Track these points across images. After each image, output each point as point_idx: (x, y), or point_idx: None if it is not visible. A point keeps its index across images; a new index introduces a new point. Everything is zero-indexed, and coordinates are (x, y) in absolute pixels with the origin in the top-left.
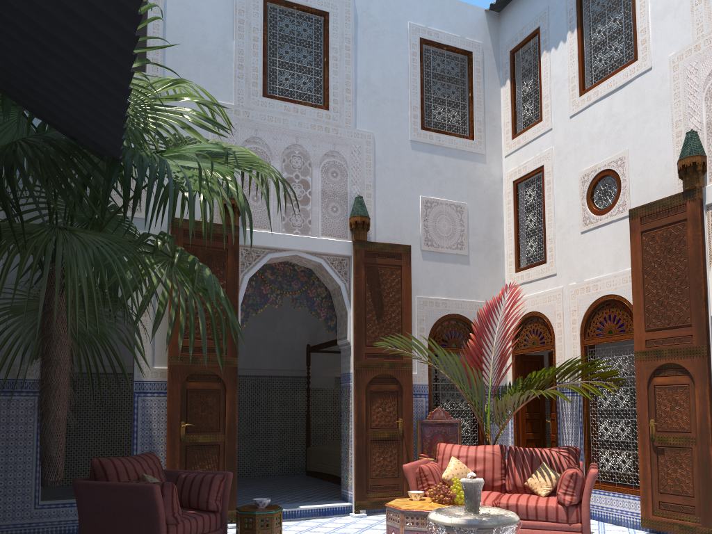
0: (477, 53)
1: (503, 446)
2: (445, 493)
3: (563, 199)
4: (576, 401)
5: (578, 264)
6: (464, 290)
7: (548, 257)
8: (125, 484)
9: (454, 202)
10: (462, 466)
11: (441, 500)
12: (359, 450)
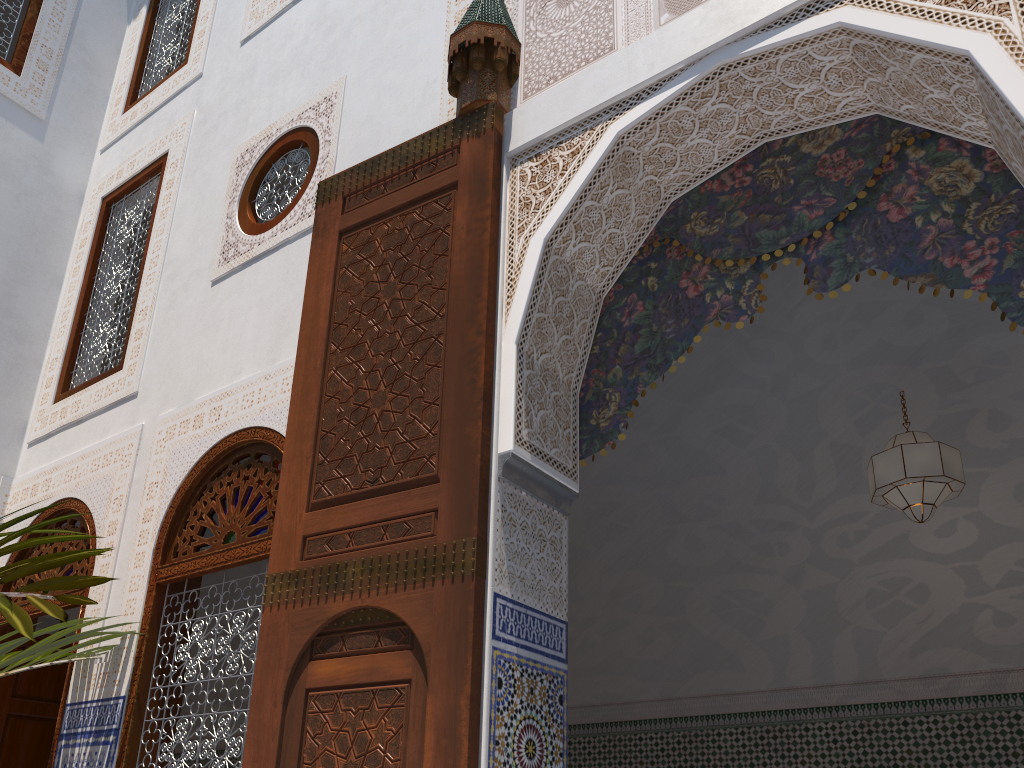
0: None
1: None
2: None
3: (192, 214)
4: (100, 763)
5: (190, 361)
6: None
7: (129, 354)
8: None
9: None
10: None
11: None
12: None
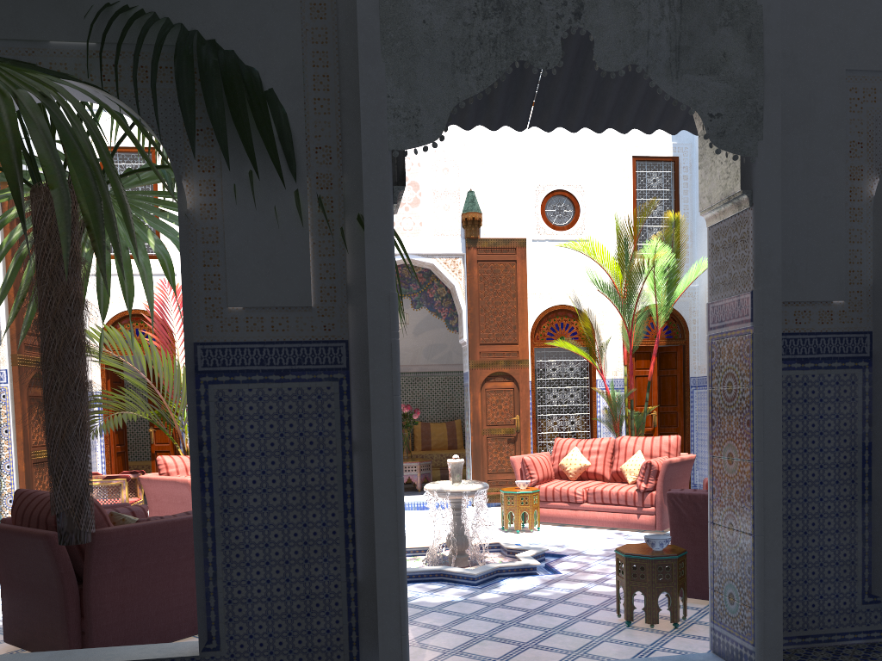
0: None
1: None
2: None
3: None
4: None
5: None
6: None
7: None
8: (187, 518)
9: None
10: None
11: None
12: (27, 477)
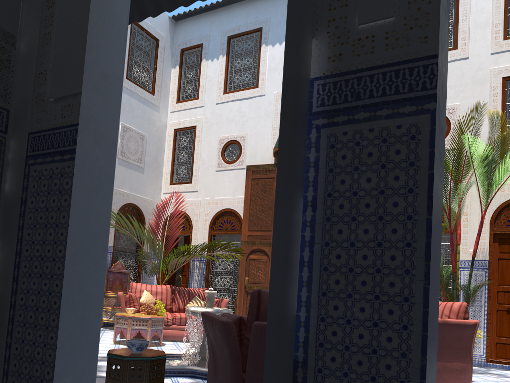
0: (162, 42)
1: (171, 286)
2: (152, 308)
3: (207, 149)
4: (202, 265)
5: (212, 188)
6: (139, 189)
7: (193, 180)
8: None
9: (139, 132)
10: (151, 296)
11: (149, 313)
12: None
